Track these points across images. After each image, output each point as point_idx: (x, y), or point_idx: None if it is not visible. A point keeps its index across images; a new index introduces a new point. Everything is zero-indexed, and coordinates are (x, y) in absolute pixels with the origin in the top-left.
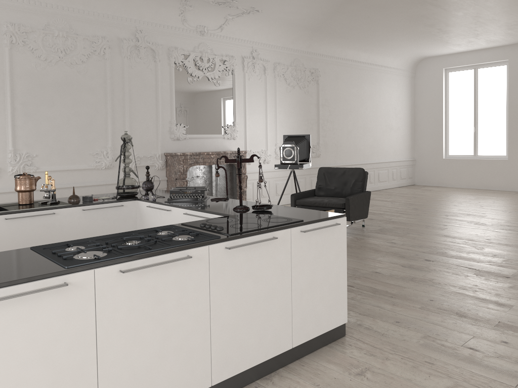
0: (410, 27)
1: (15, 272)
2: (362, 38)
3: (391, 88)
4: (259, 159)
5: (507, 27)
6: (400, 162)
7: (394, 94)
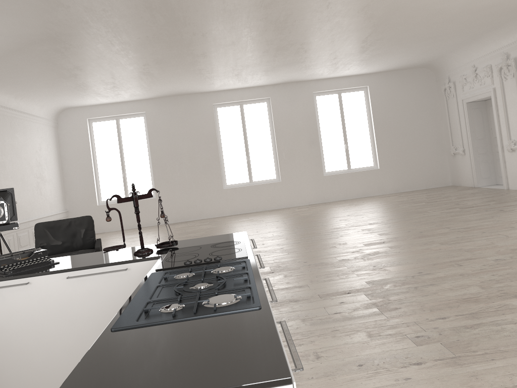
0: (80, 75)
1: (236, 329)
2: (22, 82)
3: (40, 138)
4: (159, 193)
5: (155, 83)
6: (57, 215)
7: (43, 144)
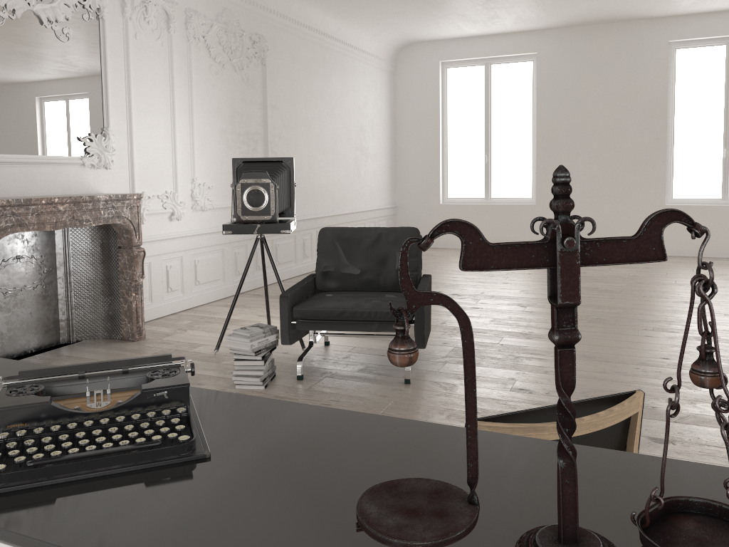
0: None
1: None
2: None
3: (367, 87)
4: (705, 241)
5: None
6: (380, 212)
7: (370, 97)
